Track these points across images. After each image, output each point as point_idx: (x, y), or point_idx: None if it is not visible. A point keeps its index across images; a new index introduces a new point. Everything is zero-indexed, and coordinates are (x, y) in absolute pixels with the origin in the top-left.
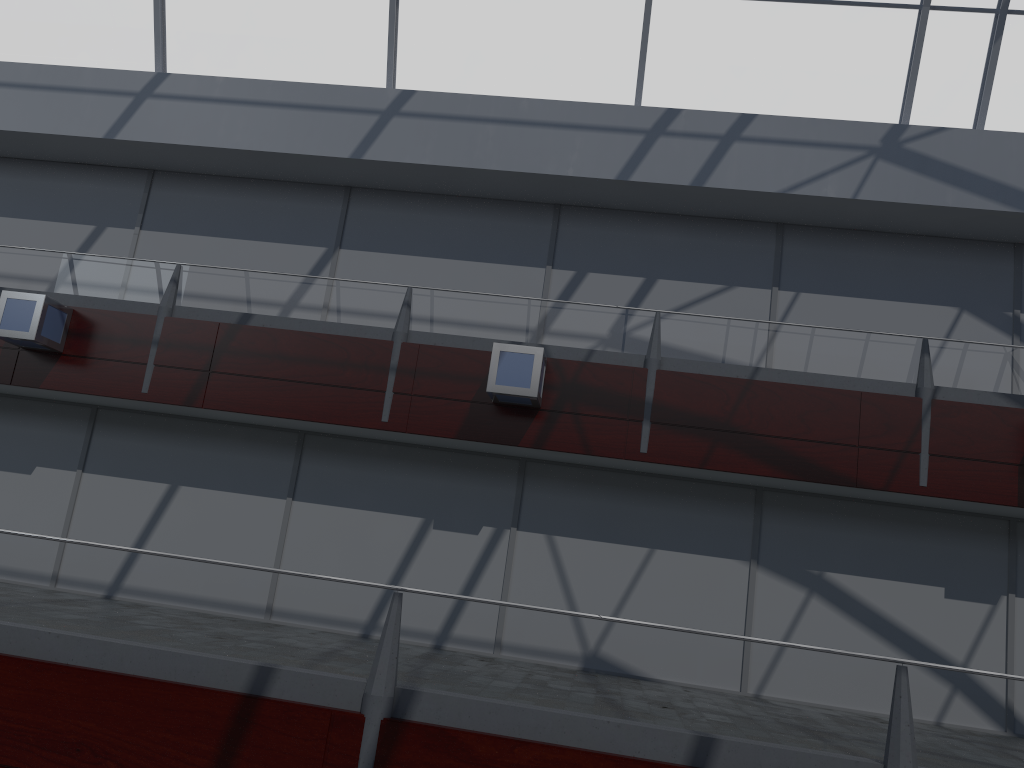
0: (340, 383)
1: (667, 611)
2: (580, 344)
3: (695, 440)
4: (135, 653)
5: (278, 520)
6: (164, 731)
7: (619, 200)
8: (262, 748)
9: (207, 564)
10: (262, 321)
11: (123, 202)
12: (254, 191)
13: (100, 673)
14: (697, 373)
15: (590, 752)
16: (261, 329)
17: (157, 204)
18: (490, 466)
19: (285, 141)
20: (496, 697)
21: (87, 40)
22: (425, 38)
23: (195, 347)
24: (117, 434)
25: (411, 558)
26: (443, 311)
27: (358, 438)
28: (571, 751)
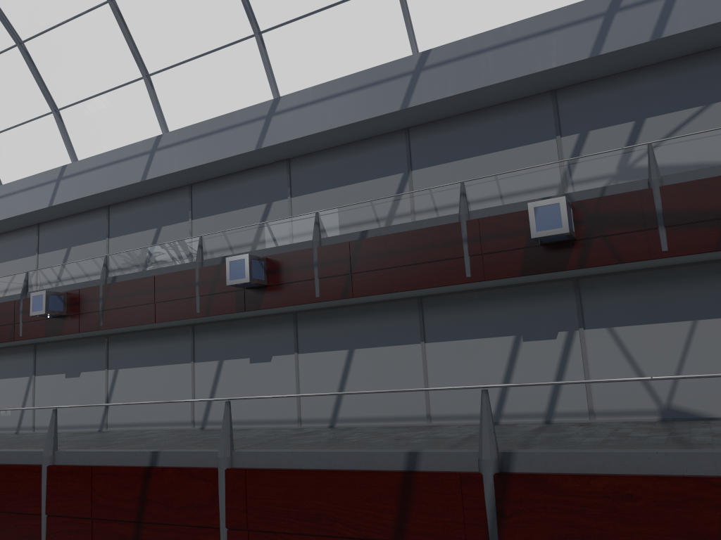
0: (433, 259)
1: (720, 365)
2: (594, 185)
3: (705, 231)
4: (335, 456)
5: (419, 358)
6: (363, 500)
7: (598, 71)
8: (423, 503)
9: (363, 394)
10: (374, 233)
11: (277, 184)
12: (349, 151)
13: (319, 471)
14: (694, 180)
15: (647, 476)
16: (374, 238)
17: (296, 179)
18: (552, 289)
19: (357, 113)
20: (569, 448)
21: (232, 94)
22: (428, 11)
23: (339, 261)
24: (310, 326)
25: (513, 364)
26: (489, 191)
27: (456, 292)
28: (632, 477)
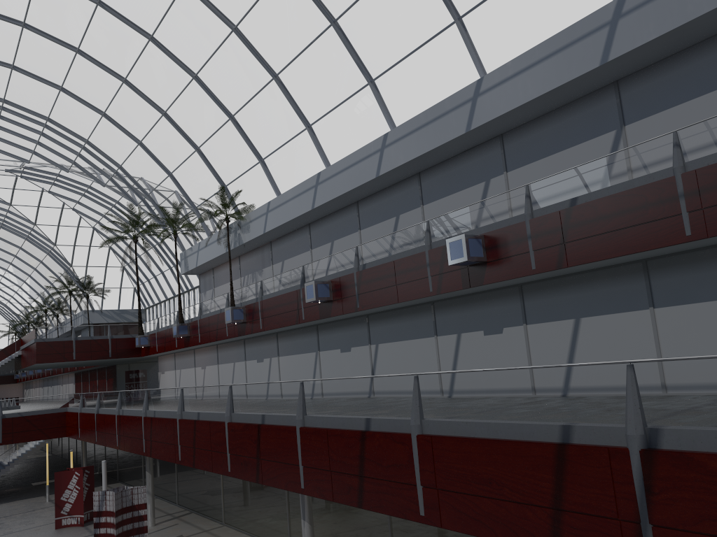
0: (647, 220)
1: None
2: None
3: None
4: (501, 427)
5: (648, 324)
6: (524, 469)
7: None
8: (576, 474)
9: (521, 370)
10: (584, 199)
11: (493, 161)
12: (558, 117)
13: (487, 440)
14: None
15: None
16: (584, 204)
17: (509, 153)
18: None
19: (557, 78)
20: None
21: (443, 82)
22: None
23: (551, 231)
24: (536, 297)
25: None
26: (706, 137)
27: (684, 251)
28: None
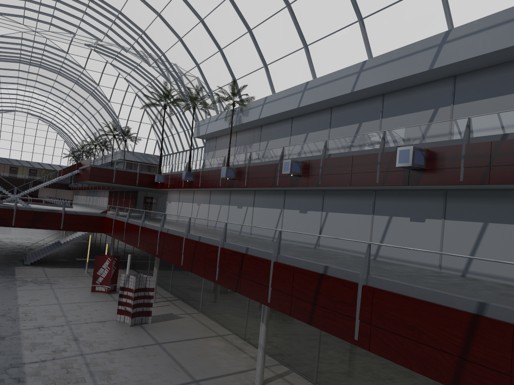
0: None
1: None
2: None
3: None
4: (429, 293)
5: None
6: (442, 325)
7: None
8: (483, 338)
9: (454, 256)
10: (513, 136)
11: (444, 94)
12: (505, 69)
13: (417, 300)
14: None
15: None
16: (513, 140)
17: (459, 91)
18: None
19: (512, 39)
20: None
21: (417, 28)
22: None
23: (481, 155)
24: (456, 201)
25: None
26: None
27: None
28: None
